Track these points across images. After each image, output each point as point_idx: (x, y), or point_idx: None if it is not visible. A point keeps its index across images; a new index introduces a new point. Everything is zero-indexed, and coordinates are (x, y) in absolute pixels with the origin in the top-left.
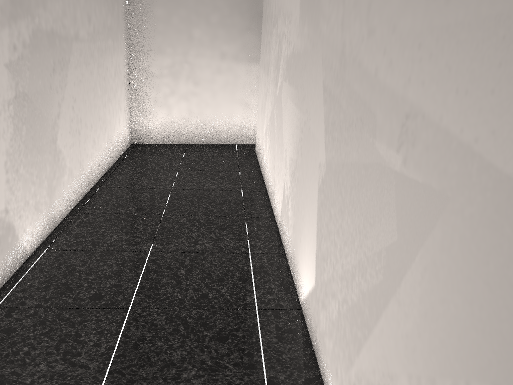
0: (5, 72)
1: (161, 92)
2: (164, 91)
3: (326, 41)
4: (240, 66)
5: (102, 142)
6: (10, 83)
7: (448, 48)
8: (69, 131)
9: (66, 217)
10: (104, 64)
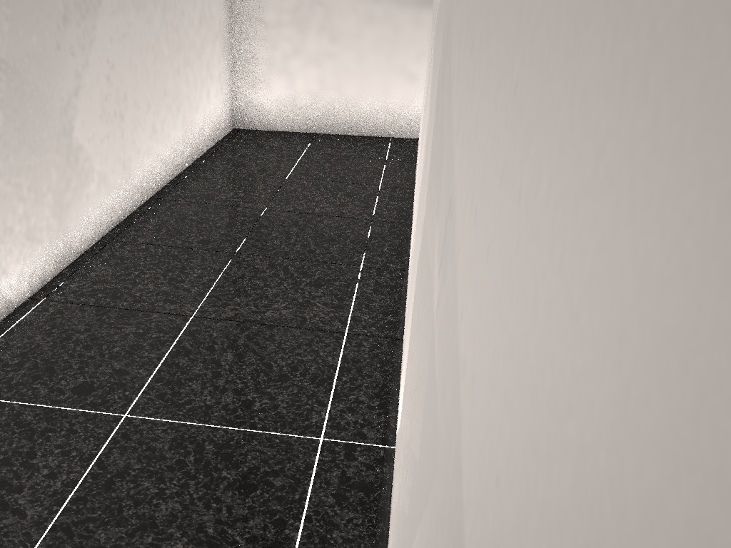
0: None
1: (278, 51)
2: (283, 50)
3: None
4: (404, 13)
5: (172, 129)
6: None
7: (482, 71)
8: (101, 115)
9: (92, 246)
10: (178, 6)
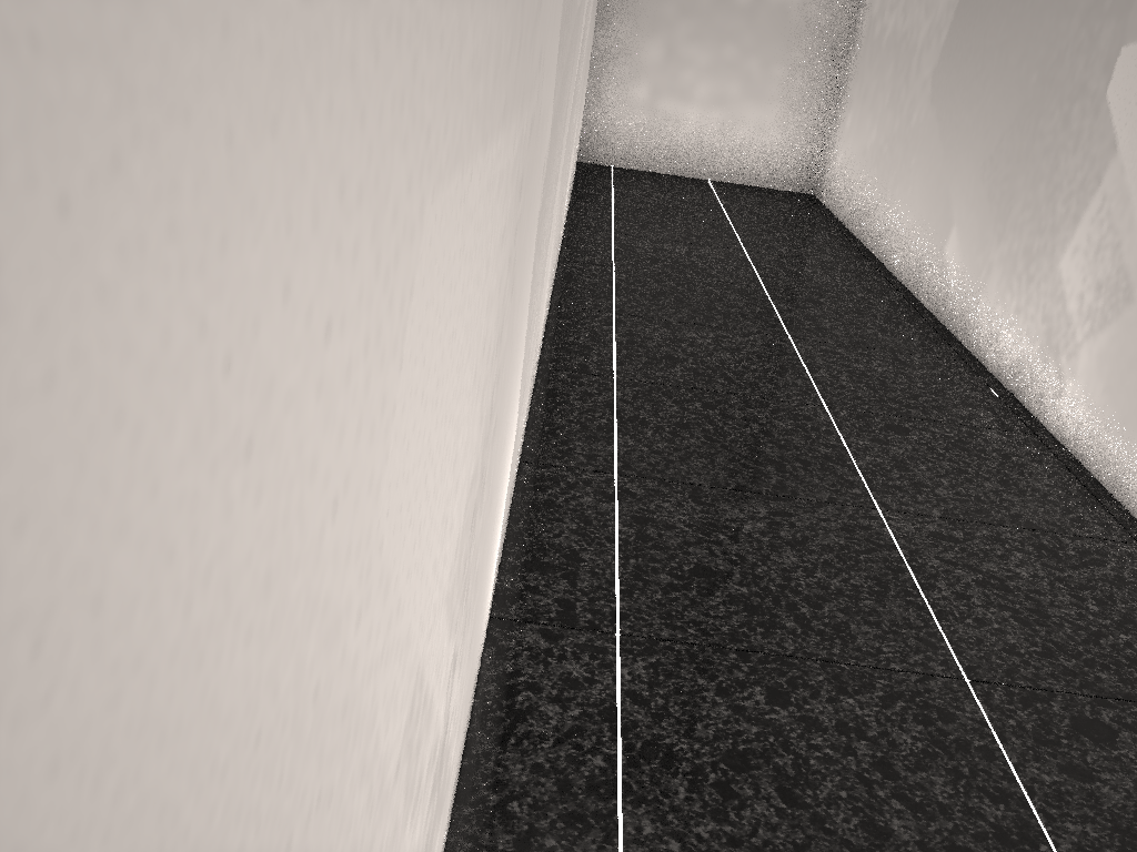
0: None
1: None
2: None
3: None
4: None
5: None
6: None
7: None
8: None
9: None
10: None
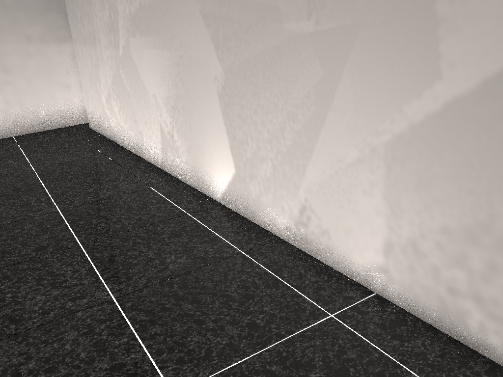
0: None
1: None
2: None
3: None
4: (50, 48)
5: None
6: None
7: None
8: None
9: None
10: None
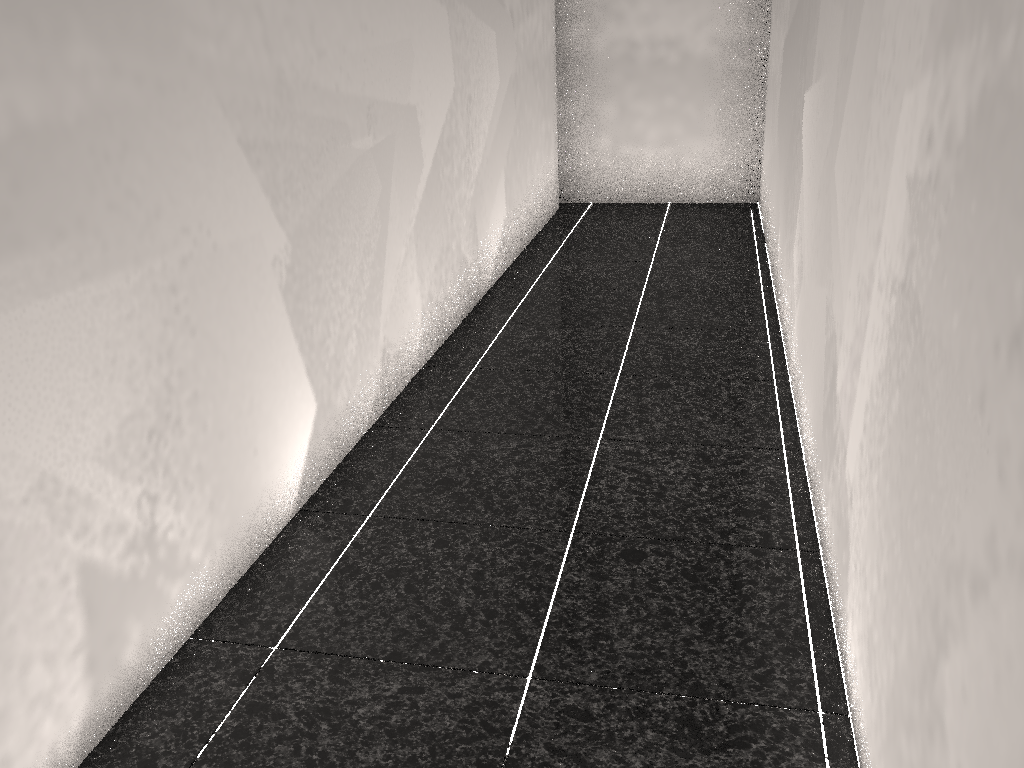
0: (904, 199)
1: None
2: None
3: (226, 73)
4: None
5: None
6: (903, 238)
7: (378, 60)
8: None
9: None
10: None
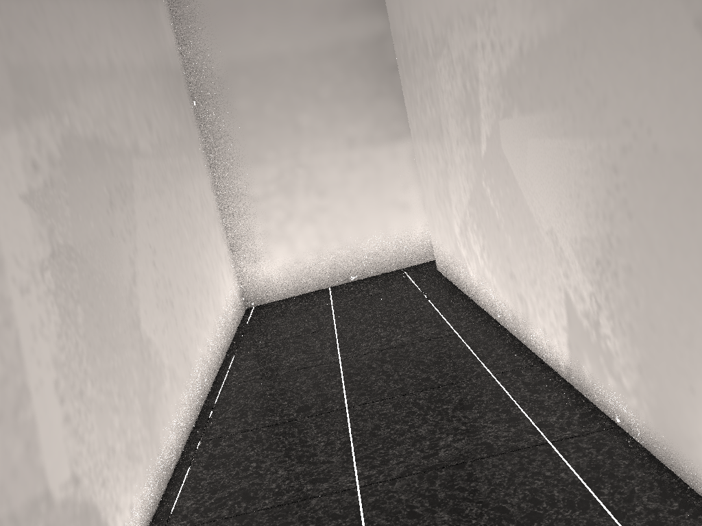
0: (25, 210)
1: (272, 220)
2: (277, 218)
3: None
4: (380, 151)
5: (208, 313)
6: (37, 231)
7: None
8: (157, 303)
9: (182, 455)
10: (185, 192)
